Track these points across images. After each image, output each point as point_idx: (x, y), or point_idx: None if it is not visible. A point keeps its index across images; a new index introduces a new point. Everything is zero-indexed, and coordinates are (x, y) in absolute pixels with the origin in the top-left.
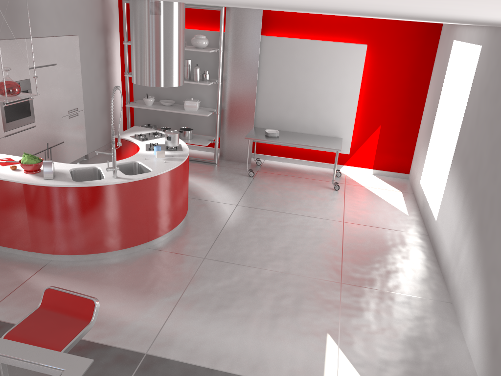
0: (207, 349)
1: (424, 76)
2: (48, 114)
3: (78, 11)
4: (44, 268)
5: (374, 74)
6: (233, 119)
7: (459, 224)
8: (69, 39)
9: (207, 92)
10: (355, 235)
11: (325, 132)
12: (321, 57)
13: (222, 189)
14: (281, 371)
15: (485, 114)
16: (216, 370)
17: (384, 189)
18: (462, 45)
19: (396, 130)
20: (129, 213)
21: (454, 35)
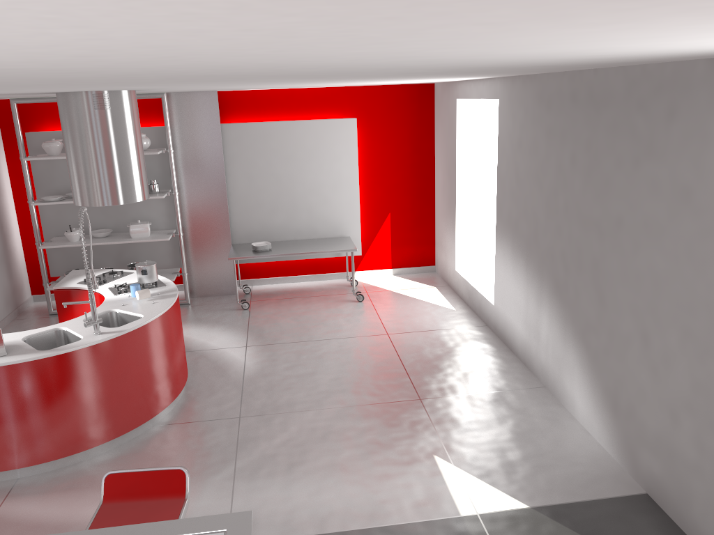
0: (303, 515)
1: (428, 146)
2: None
3: None
4: (14, 491)
5: (370, 152)
6: (201, 238)
7: (528, 296)
8: None
9: (156, 209)
10: (409, 344)
11: (327, 233)
12: (304, 140)
13: (216, 332)
14: (403, 509)
15: (526, 169)
16: (327, 533)
17: (414, 288)
18: (466, 103)
19: (409, 215)
20: (127, 379)
21: (455, 94)
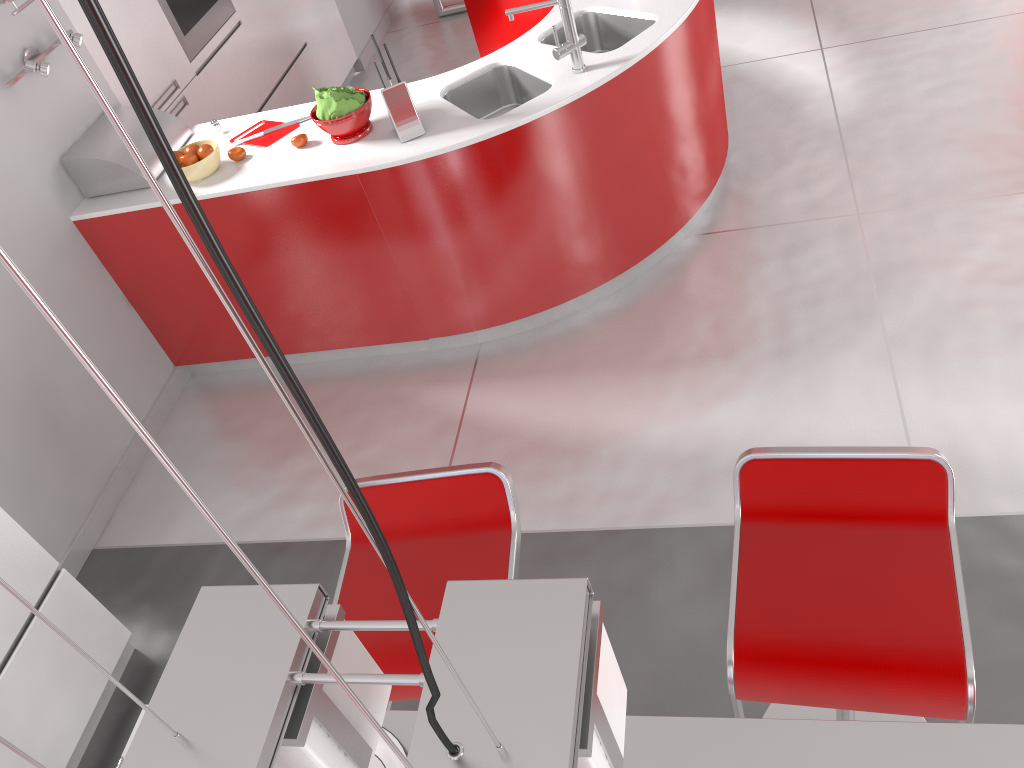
0: None
1: None
2: None
3: None
4: (481, 369)
5: None
6: None
7: None
8: None
9: None
10: None
11: None
12: None
13: (747, 24)
14: None
15: None
16: None
17: None
18: None
19: None
20: (641, 159)
21: None
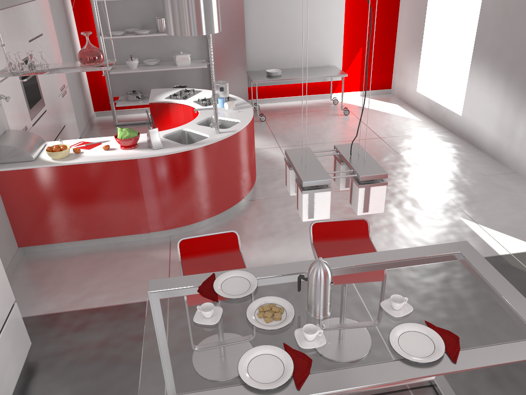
0: None
1: None
2: (50, 94)
3: None
4: (173, 244)
5: None
6: (224, 67)
7: (505, 107)
8: (43, 3)
9: (190, 43)
10: (400, 145)
11: (317, 63)
12: None
13: None
14: None
15: (518, 7)
16: None
17: (381, 105)
18: None
19: (375, 49)
20: (236, 167)
21: None
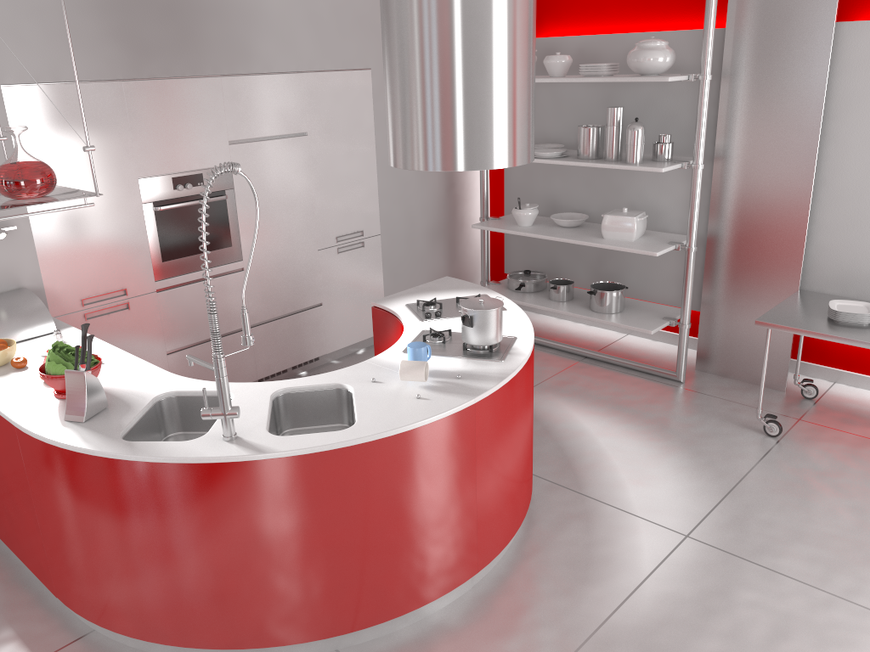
0: None
1: None
2: (279, 243)
3: (371, 15)
4: None
5: None
6: (738, 264)
7: None
8: (344, 79)
9: (671, 192)
10: None
11: None
12: None
13: (663, 469)
14: None
15: None
16: None
17: None
18: None
19: None
20: (264, 550)
21: None
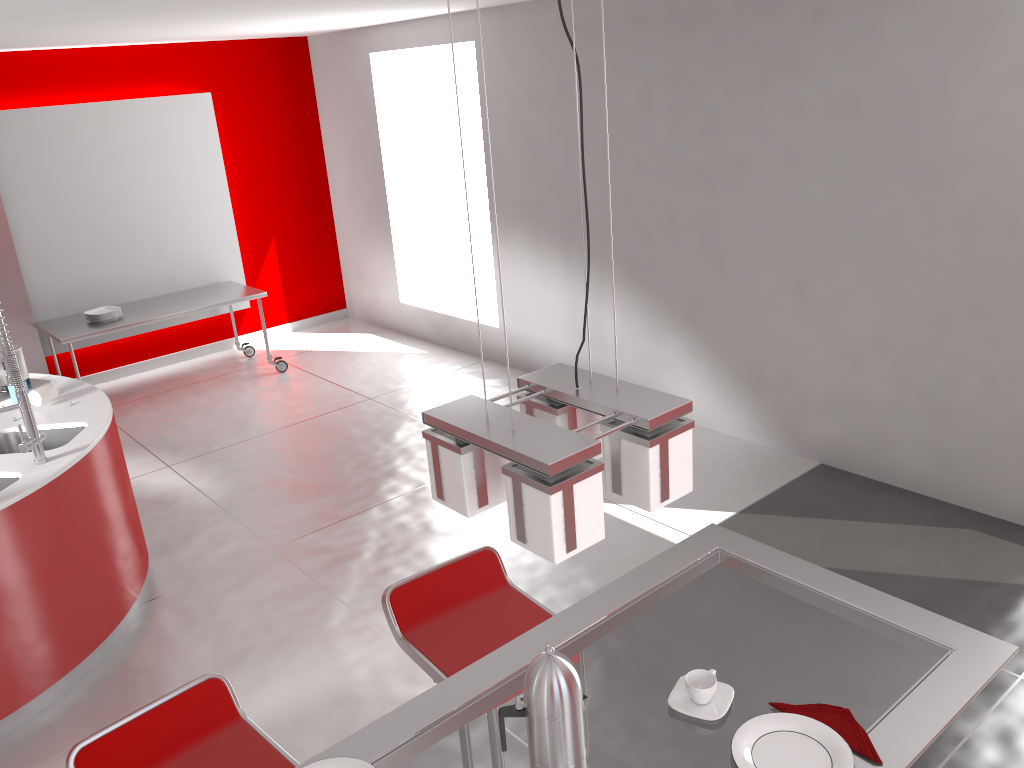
0: None
1: (311, 132)
2: None
3: None
4: None
5: (230, 147)
6: None
7: (574, 296)
8: None
9: None
10: (414, 402)
11: (193, 282)
12: (132, 133)
13: None
14: (614, 563)
15: (550, 129)
16: None
17: (343, 340)
18: (383, 59)
19: (300, 239)
20: (105, 530)
21: (366, 46)
